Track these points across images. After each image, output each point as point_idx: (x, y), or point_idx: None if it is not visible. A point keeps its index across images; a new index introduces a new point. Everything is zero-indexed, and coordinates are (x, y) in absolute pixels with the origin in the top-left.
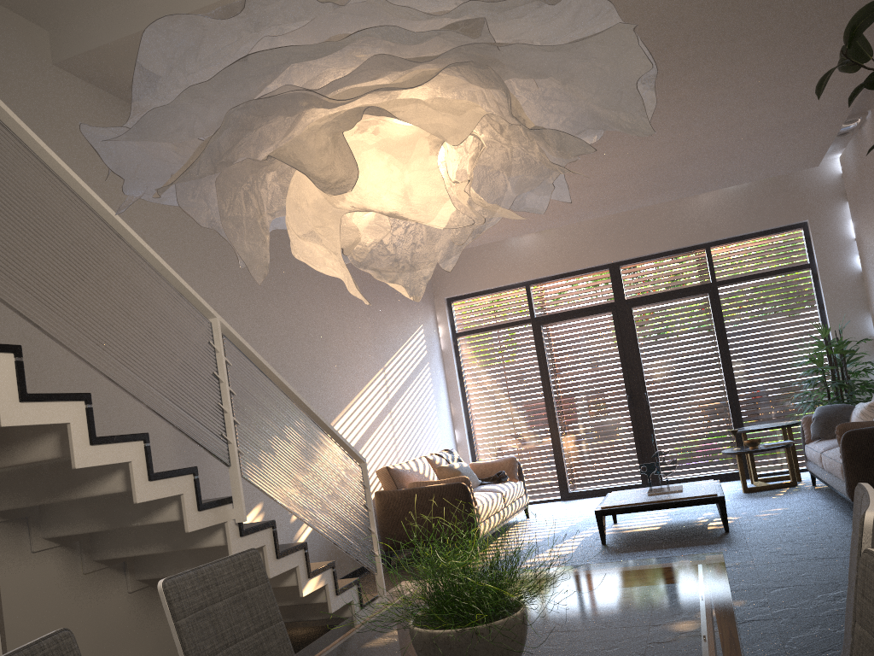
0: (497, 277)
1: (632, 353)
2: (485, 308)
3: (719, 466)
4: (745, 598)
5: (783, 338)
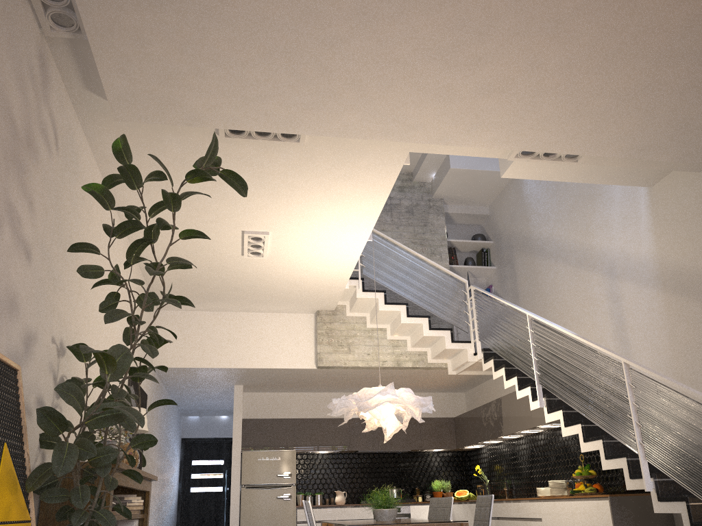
0: None
1: None
2: None
3: None
4: None
5: None
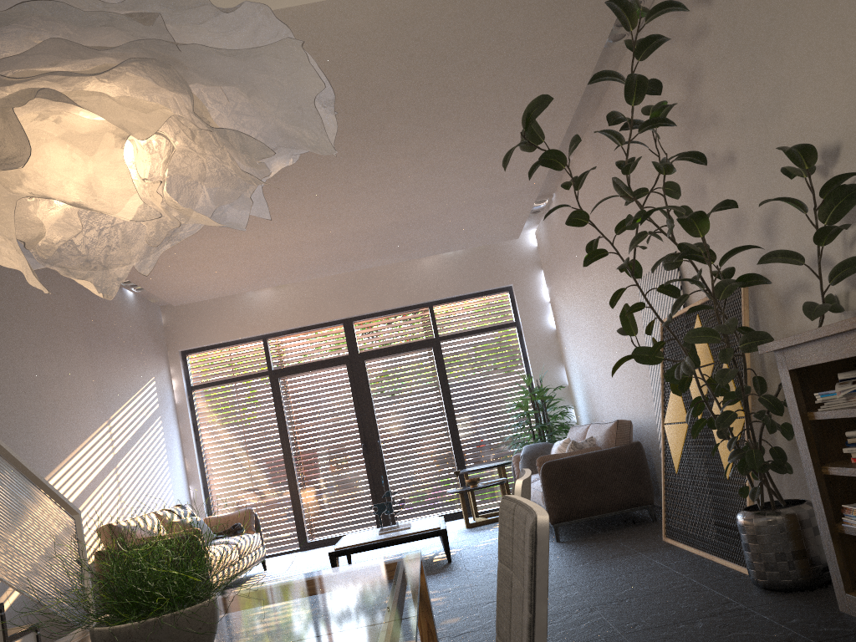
0: (234, 330)
1: (365, 403)
2: (222, 361)
3: (446, 507)
4: (461, 615)
5: (496, 388)
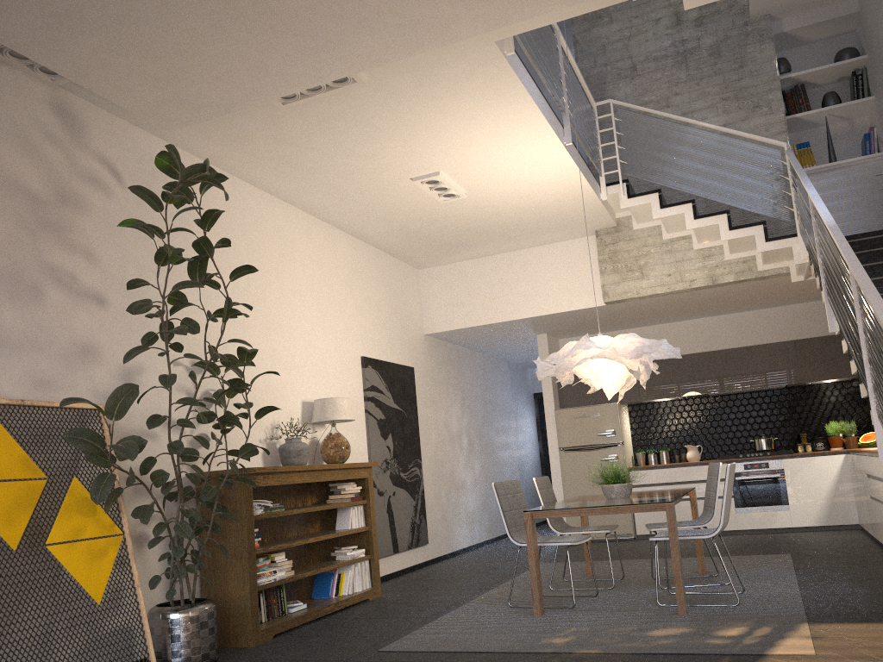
0: None
1: None
2: None
3: None
4: None
5: None
